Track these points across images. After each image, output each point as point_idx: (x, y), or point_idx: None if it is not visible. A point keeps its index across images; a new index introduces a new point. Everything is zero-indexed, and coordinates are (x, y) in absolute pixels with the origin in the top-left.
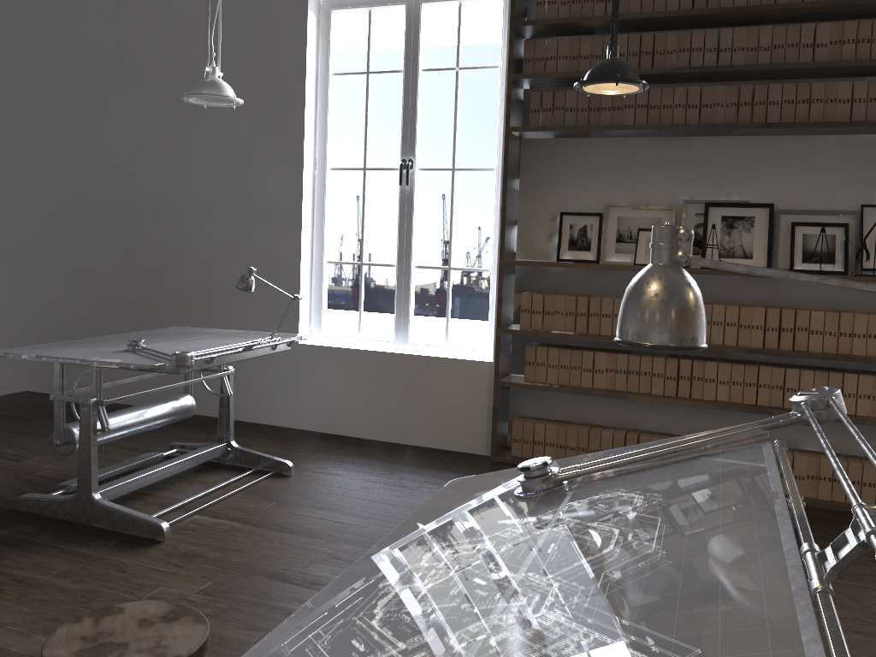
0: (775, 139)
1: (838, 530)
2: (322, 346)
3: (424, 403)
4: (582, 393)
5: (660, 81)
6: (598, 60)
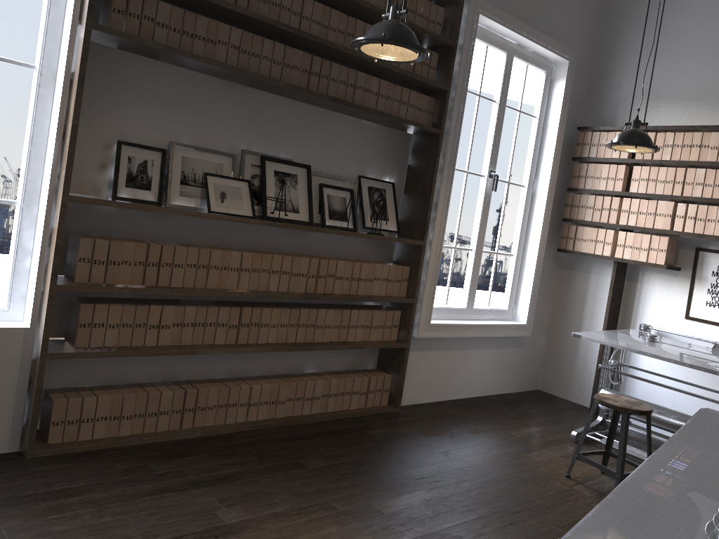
0: (314, 108)
1: (372, 437)
2: None
3: None
4: (153, 354)
5: (240, 25)
6: None
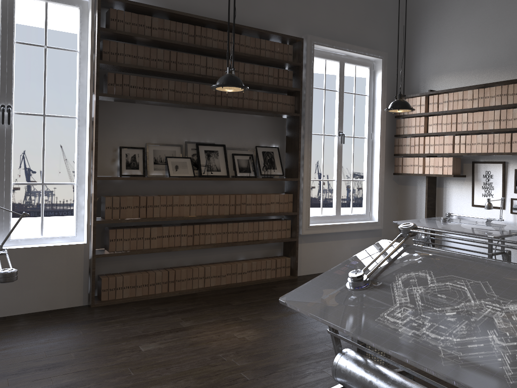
0: (223, 113)
1: (275, 290)
2: None
3: (34, 281)
4: (148, 252)
5: (175, 77)
6: (148, 60)
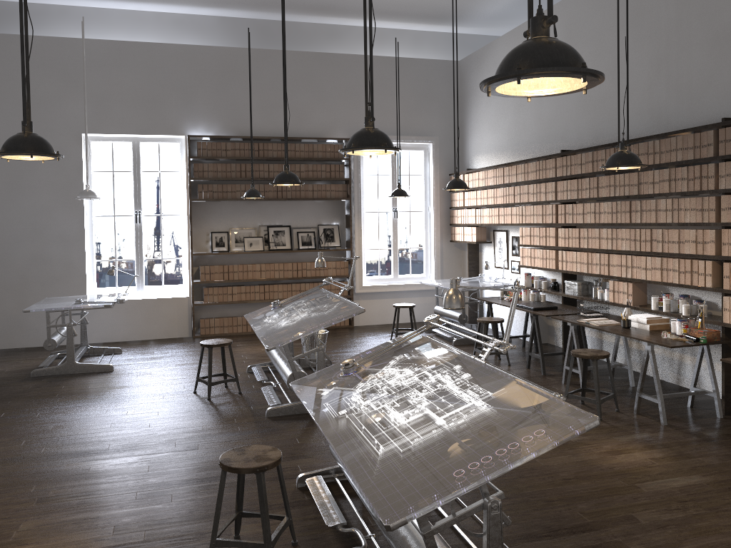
0: (289, 202)
1: None
2: None
3: (158, 319)
4: (229, 303)
5: (247, 180)
6: (225, 173)
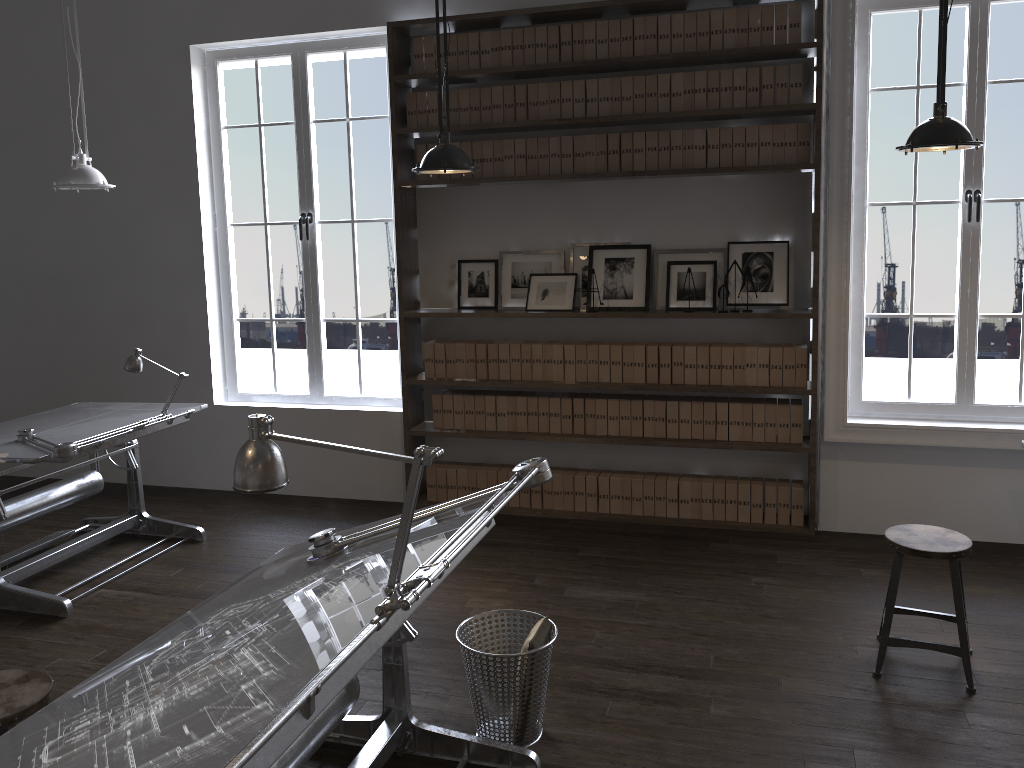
0: (649, 181)
1: (705, 548)
2: (237, 406)
3: (342, 456)
4: (485, 436)
5: (540, 129)
6: (477, 112)
